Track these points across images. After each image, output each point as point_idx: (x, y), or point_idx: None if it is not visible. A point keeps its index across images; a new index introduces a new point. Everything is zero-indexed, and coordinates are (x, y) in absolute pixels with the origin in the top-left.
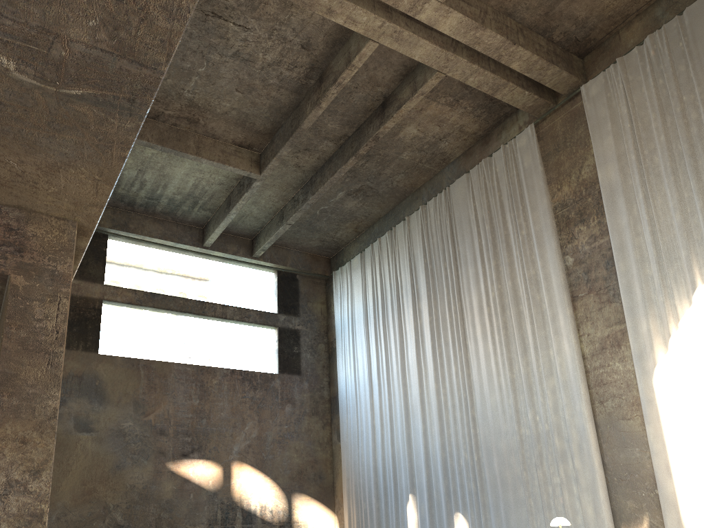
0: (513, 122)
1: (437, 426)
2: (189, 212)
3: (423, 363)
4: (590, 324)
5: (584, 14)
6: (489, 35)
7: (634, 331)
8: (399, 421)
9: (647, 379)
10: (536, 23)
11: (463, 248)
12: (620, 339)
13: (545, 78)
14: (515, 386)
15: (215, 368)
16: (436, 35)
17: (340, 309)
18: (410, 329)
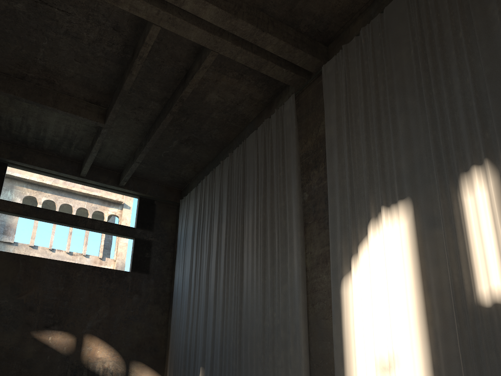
0: (286, 93)
1: (220, 317)
2: (68, 150)
3: (219, 269)
4: (312, 245)
5: (319, 11)
6: (241, 23)
7: (333, 251)
8: (201, 312)
9: (337, 289)
10: (284, 17)
11: (248, 185)
12: (328, 257)
13: (295, 59)
14: (265, 289)
15: (80, 265)
16: (205, 23)
17: (181, 227)
18: (215, 244)
